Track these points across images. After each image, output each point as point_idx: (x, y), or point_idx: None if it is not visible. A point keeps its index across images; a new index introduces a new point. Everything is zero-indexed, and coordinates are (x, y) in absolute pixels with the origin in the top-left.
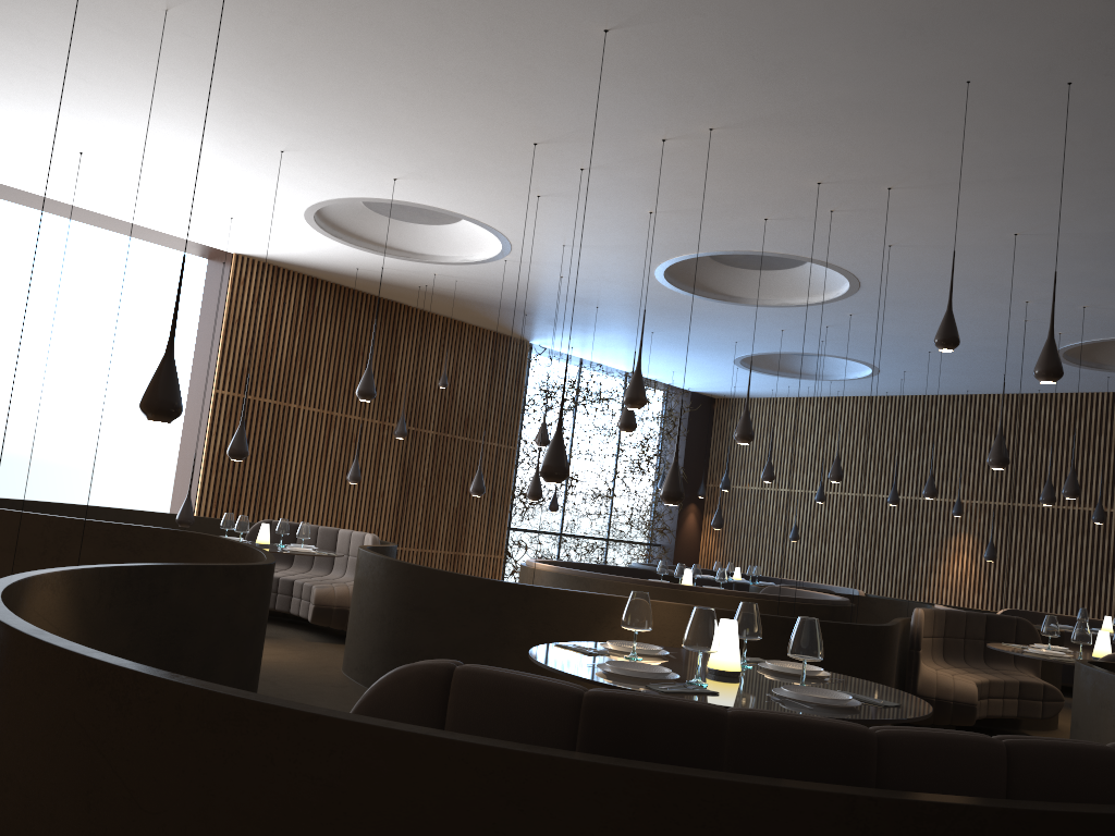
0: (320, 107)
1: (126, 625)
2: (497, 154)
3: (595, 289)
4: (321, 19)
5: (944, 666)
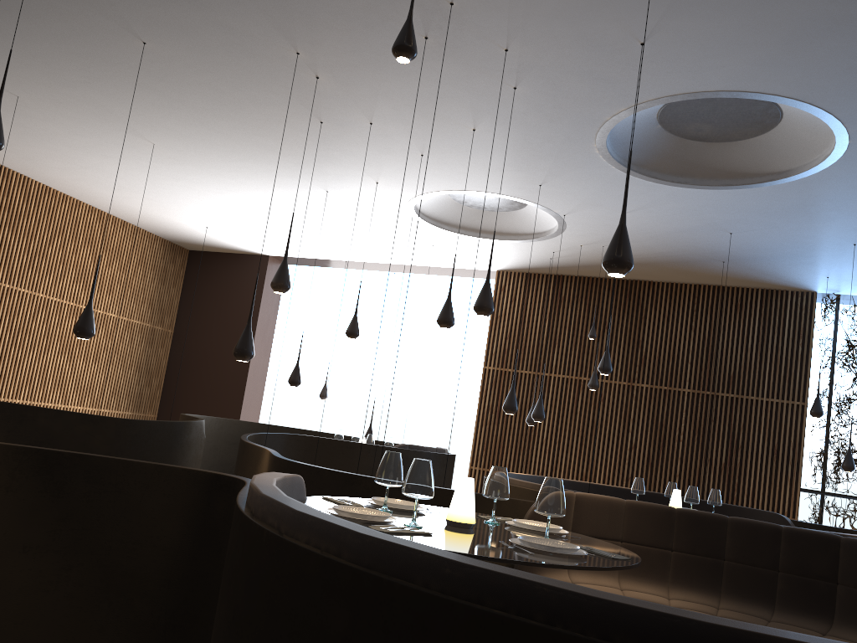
0: (263, 157)
1: (2, 430)
2: (338, 139)
3: (670, 215)
4: (152, 115)
5: (676, 597)
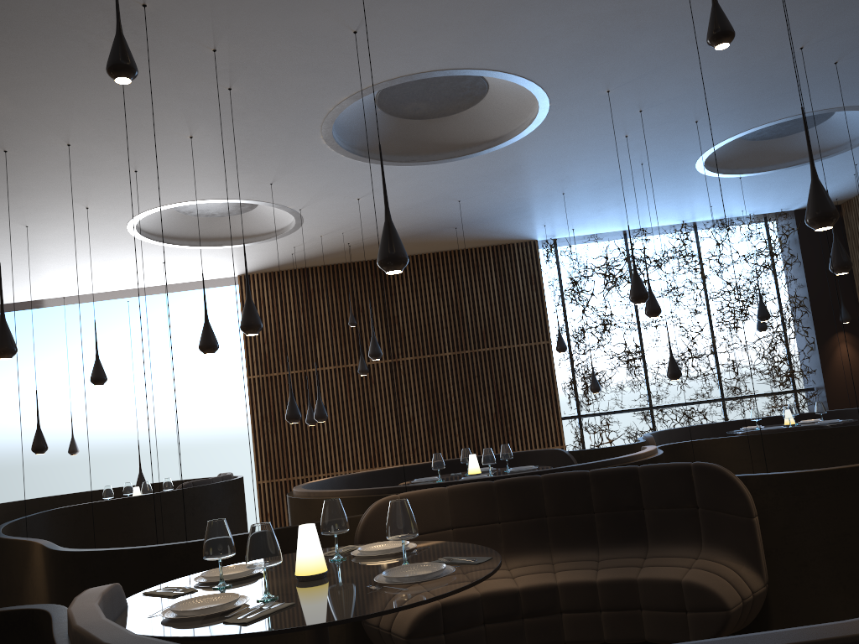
0: None
1: None
2: (30, 167)
3: (403, 193)
4: None
5: (514, 565)
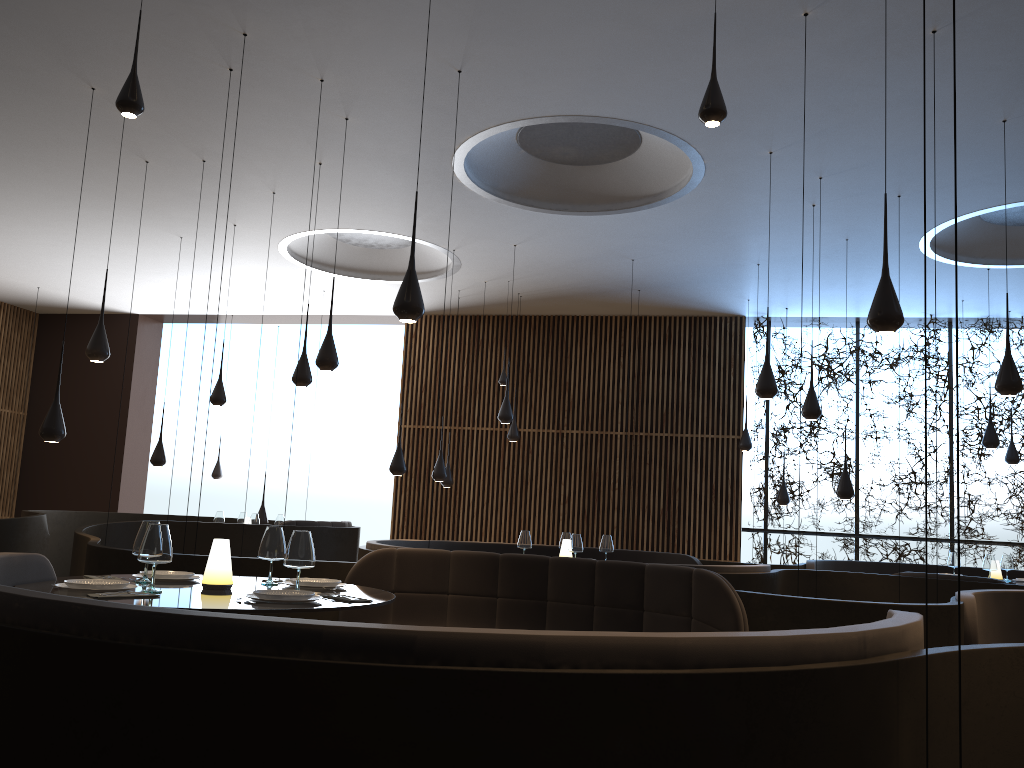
0: (93, 203)
1: None
2: (173, 180)
3: (564, 244)
4: None
5: None
